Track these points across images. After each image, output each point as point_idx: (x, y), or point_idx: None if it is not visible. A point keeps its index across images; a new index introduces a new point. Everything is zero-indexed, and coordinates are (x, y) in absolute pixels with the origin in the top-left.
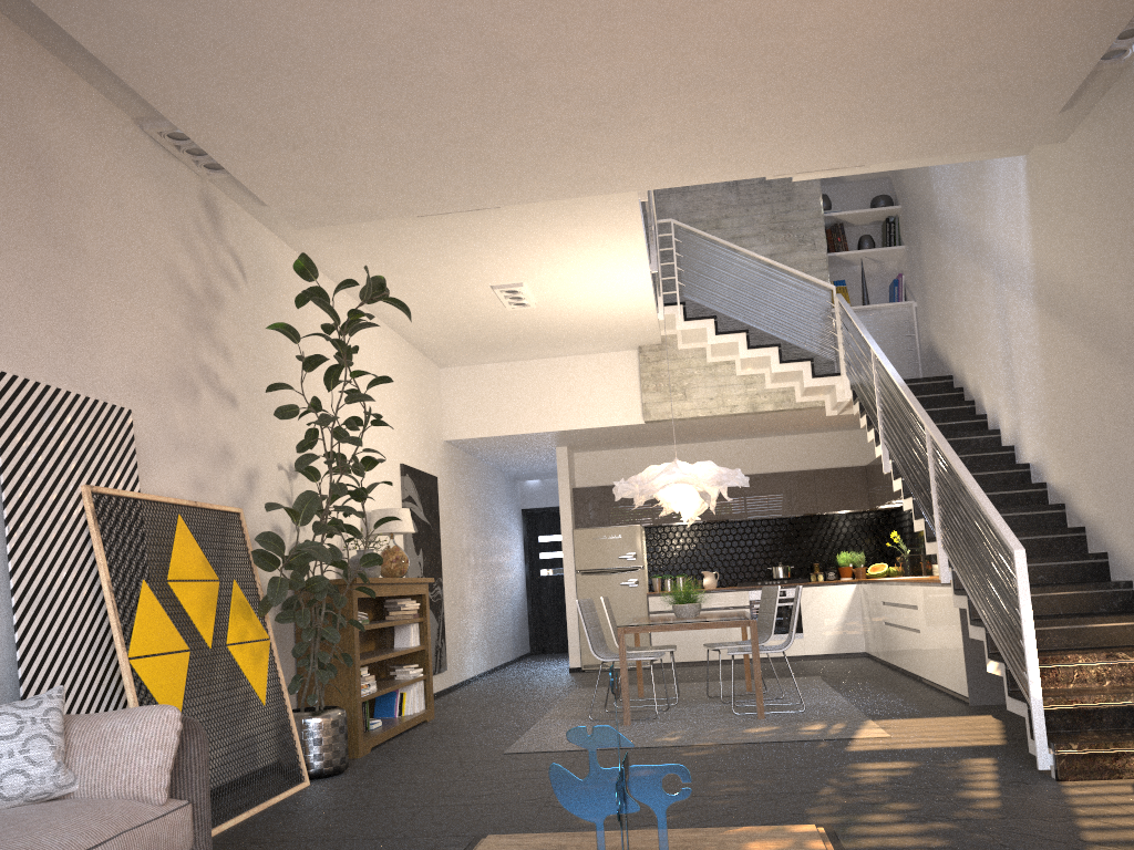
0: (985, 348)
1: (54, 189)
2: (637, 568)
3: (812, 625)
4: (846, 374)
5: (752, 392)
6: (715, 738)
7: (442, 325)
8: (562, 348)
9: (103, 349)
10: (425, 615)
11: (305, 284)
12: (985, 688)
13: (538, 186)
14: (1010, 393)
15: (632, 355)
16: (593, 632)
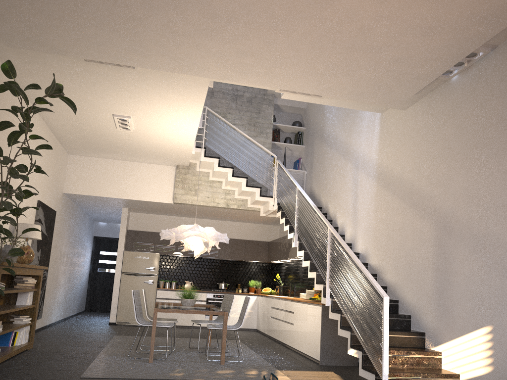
0: (342, 197)
1: None
2: (154, 275)
3: (234, 313)
4: (276, 197)
5: (228, 198)
6: (203, 376)
7: (77, 130)
8: (138, 157)
9: None
10: (39, 288)
11: (3, 83)
12: (327, 357)
13: (162, 60)
14: (353, 219)
15: (173, 169)
16: (137, 308)
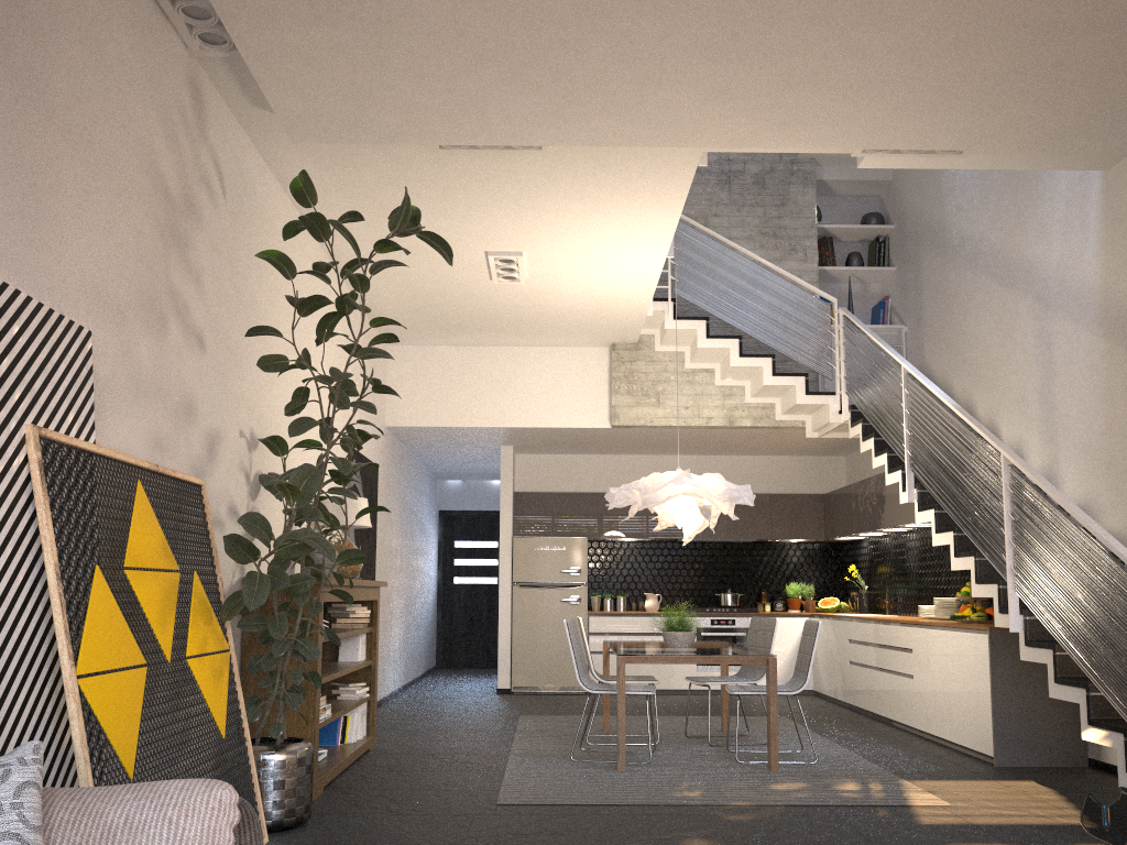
0: (1010, 378)
1: (23, 4)
2: (579, 584)
3: None
4: (846, 394)
5: (730, 404)
6: (745, 796)
7: (410, 294)
8: (530, 336)
9: (64, 242)
10: (375, 625)
11: (280, 218)
12: (1012, 748)
13: (606, 124)
14: (1046, 428)
15: (603, 353)
16: (577, 658)
